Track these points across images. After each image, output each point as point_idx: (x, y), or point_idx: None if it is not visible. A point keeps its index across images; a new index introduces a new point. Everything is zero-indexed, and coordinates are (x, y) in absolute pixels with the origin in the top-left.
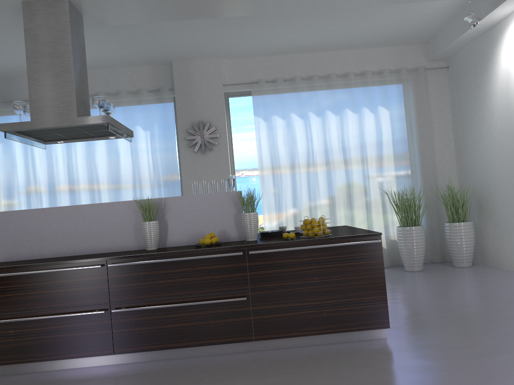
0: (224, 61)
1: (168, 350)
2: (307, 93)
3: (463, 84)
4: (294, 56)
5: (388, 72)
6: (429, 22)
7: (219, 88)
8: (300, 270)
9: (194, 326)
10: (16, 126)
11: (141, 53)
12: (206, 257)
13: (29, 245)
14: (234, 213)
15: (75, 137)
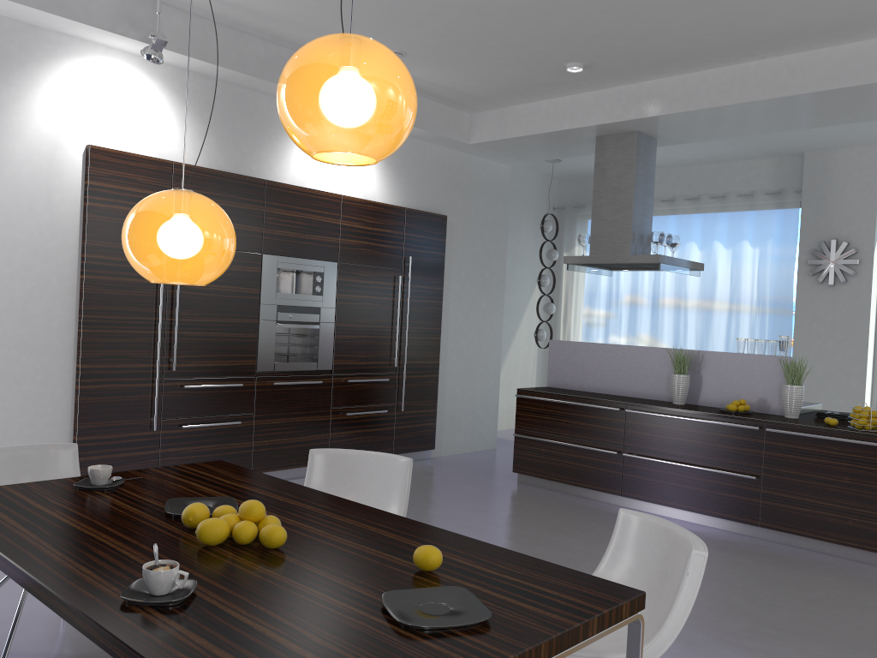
0: None
1: (671, 508)
2: None
3: None
4: None
5: None
6: None
7: (870, 192)
8: (826, 463)
9: (697, 491)
10: (576, 259)
11: (755, 148)
12: (718, 423)
13: (572, 376)
14: (778, 382)
15: (638, 268)
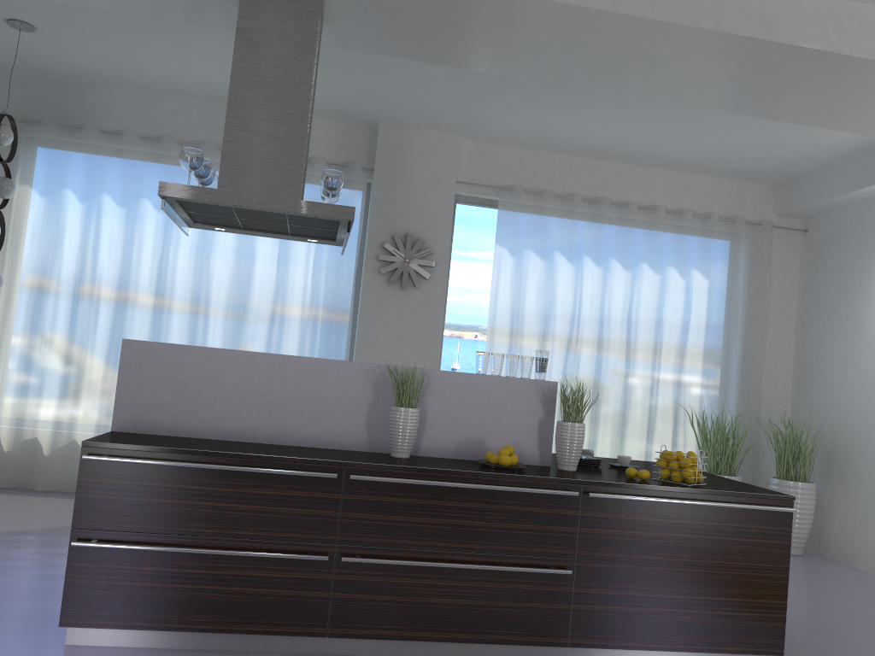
0: (462, 142)
1: (418, 641)
2: (587, 225)
3: (831, 263)
4: (577, 160)
5: (717, 218)
6: (808, 157)
7: (448, 186)
8: (661, 537)
9: (473, 607)
10: (189, 191)
11: (339, 98)
12: (518, 490)
13: (175, 410)
14: (539, 418)
15: (254, 227)
